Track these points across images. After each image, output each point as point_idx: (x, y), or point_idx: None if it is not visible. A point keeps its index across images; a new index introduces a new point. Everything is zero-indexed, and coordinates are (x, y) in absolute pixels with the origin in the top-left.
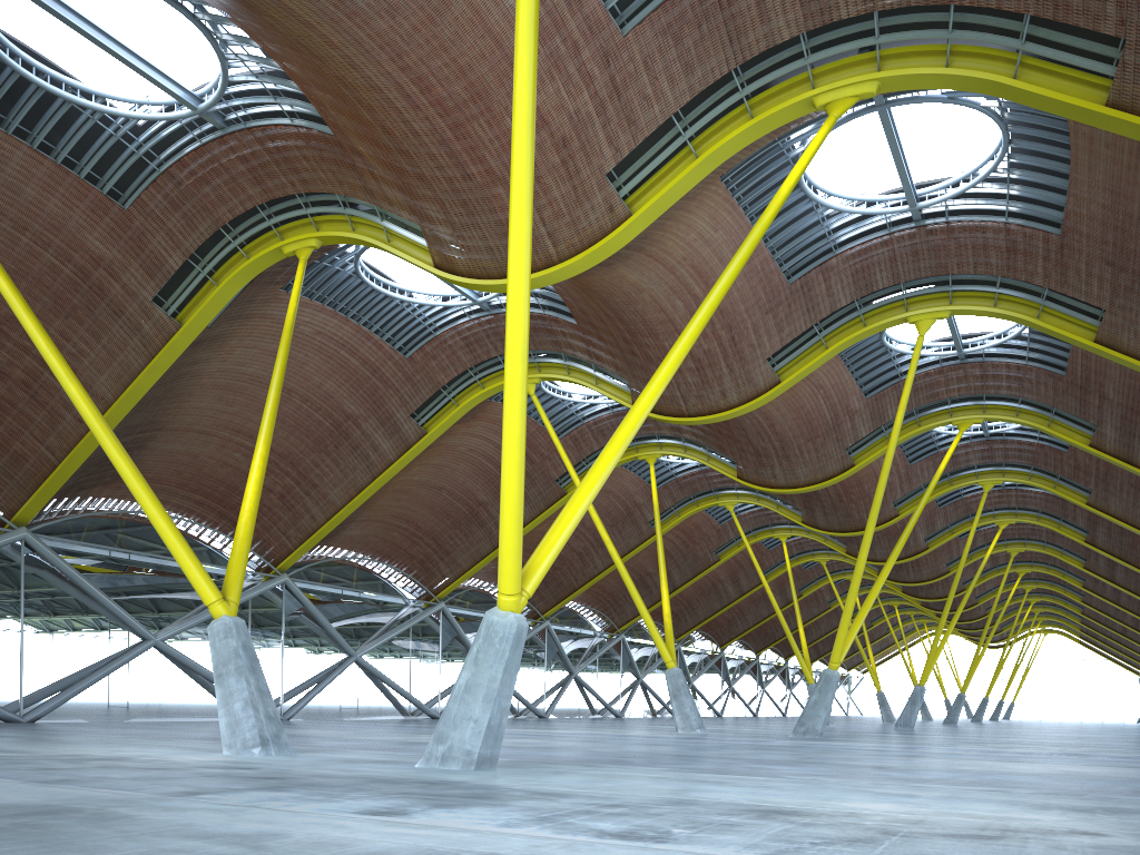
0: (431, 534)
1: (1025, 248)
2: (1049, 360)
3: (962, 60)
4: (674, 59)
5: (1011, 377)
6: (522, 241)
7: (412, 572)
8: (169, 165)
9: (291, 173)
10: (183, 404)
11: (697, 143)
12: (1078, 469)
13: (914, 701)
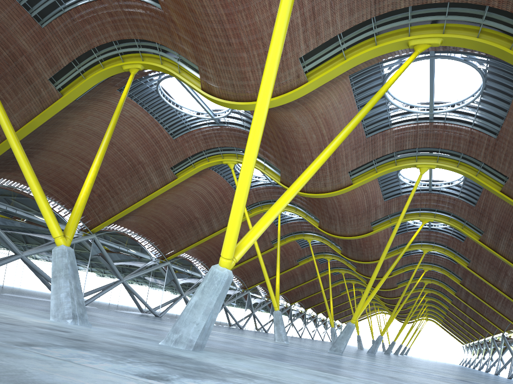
0: (169, 228)
1: (478, 142)
2: (469, 198)
3: (485, 36)
4: (345, 5)
5: (450, 203)
6: (275, 60)
7: (157, 245)
8: (70, 9)
9: (134, 27)
10: (56, 138)
11: (347, 52)
12: (466, 250)
13: (377, 342)
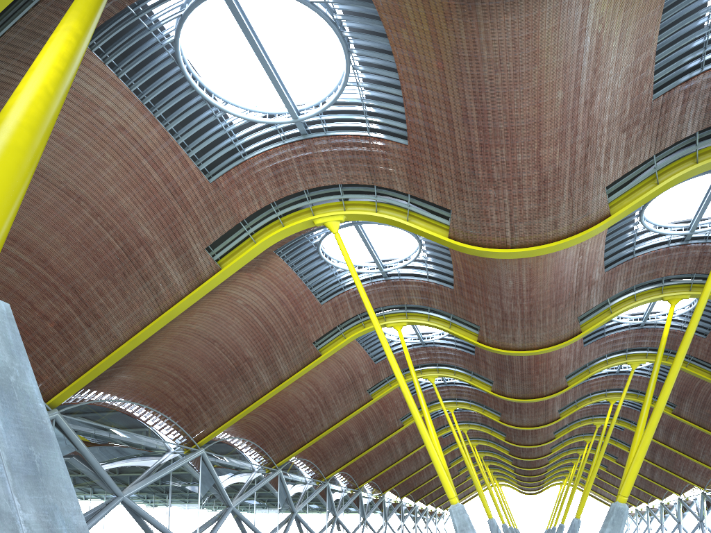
0: (198, 386)
1: None
2: None
3: None
4: None
5: None
6: None
7: (177, 421)
8: None
9: None
10: None
11: None
12: (710, 351)
13: (574, 531)
